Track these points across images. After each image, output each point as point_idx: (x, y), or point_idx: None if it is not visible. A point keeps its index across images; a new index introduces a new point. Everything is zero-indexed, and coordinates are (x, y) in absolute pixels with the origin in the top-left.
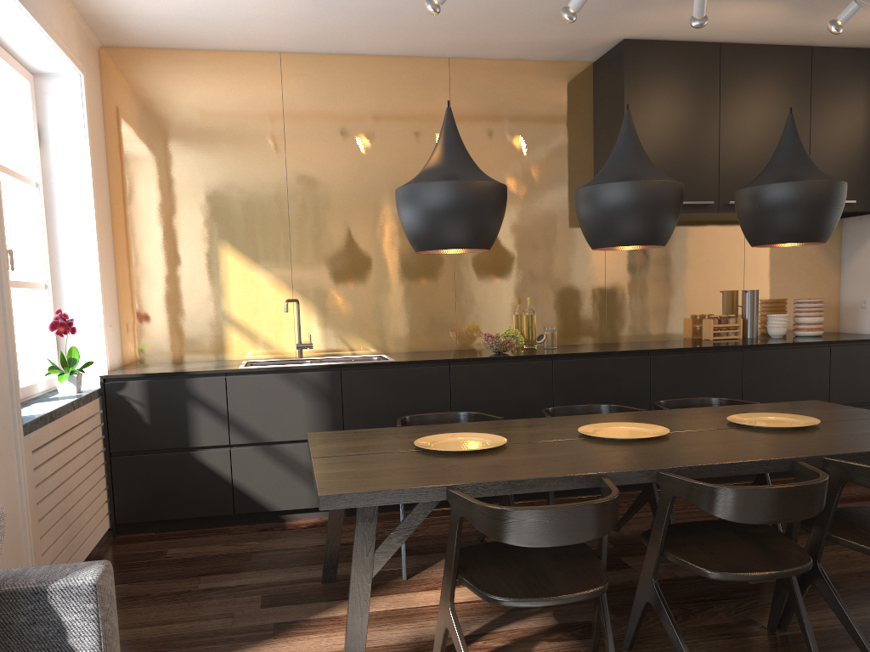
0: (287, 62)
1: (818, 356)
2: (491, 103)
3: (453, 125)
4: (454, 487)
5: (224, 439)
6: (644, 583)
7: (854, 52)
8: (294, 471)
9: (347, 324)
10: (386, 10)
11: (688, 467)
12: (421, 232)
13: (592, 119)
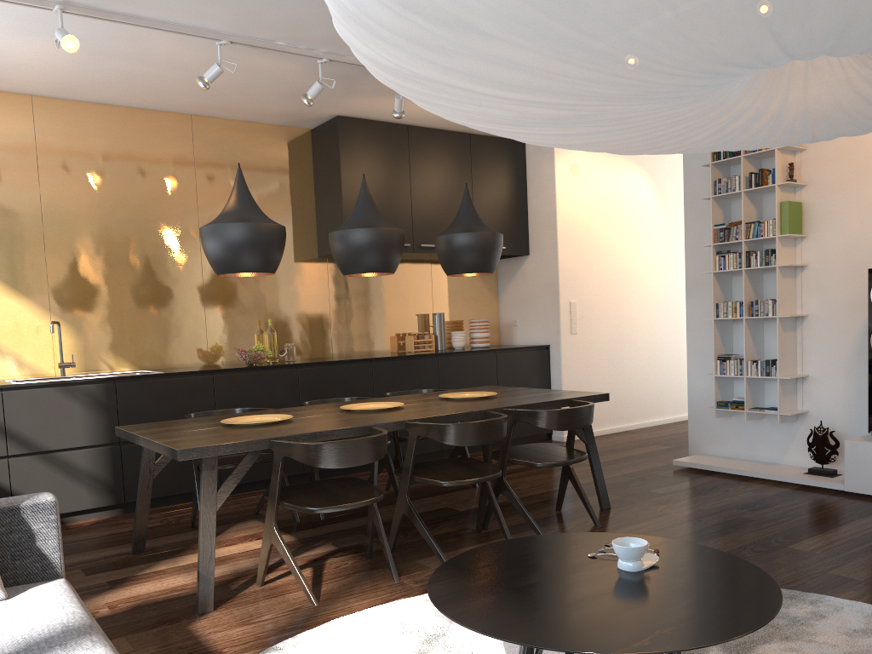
0: (39, 105)
1: (489, 360)
2: (229, 156)
3: (244, 181)
4: (275, 439)
5: (2, 450)
6: (400, 501)
7: (497, 140)
8: (73, 476)
9: (106, 345)
10: (148, 75)
11: (424, 418)
12: (226, 259)
13: (313, 174)
